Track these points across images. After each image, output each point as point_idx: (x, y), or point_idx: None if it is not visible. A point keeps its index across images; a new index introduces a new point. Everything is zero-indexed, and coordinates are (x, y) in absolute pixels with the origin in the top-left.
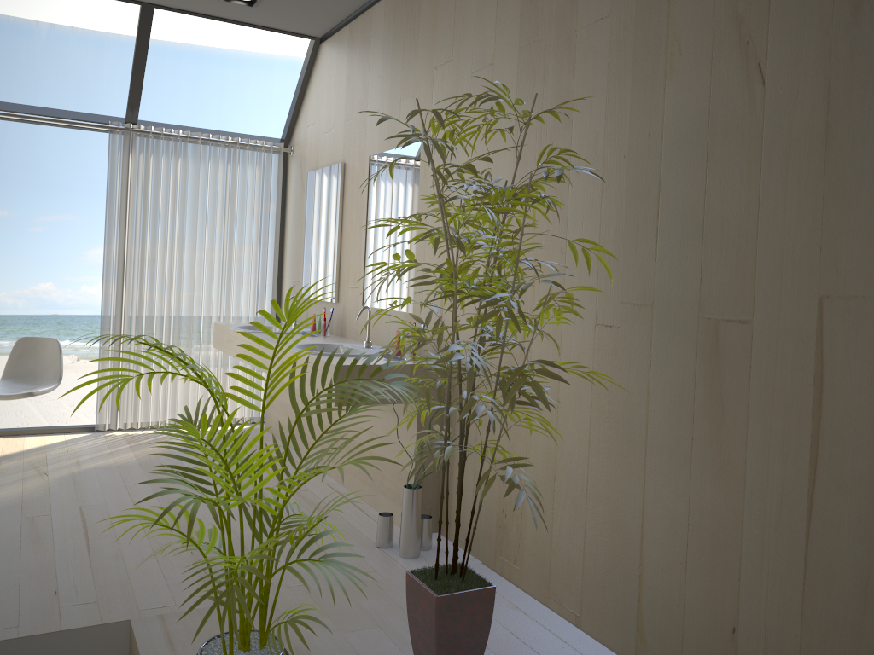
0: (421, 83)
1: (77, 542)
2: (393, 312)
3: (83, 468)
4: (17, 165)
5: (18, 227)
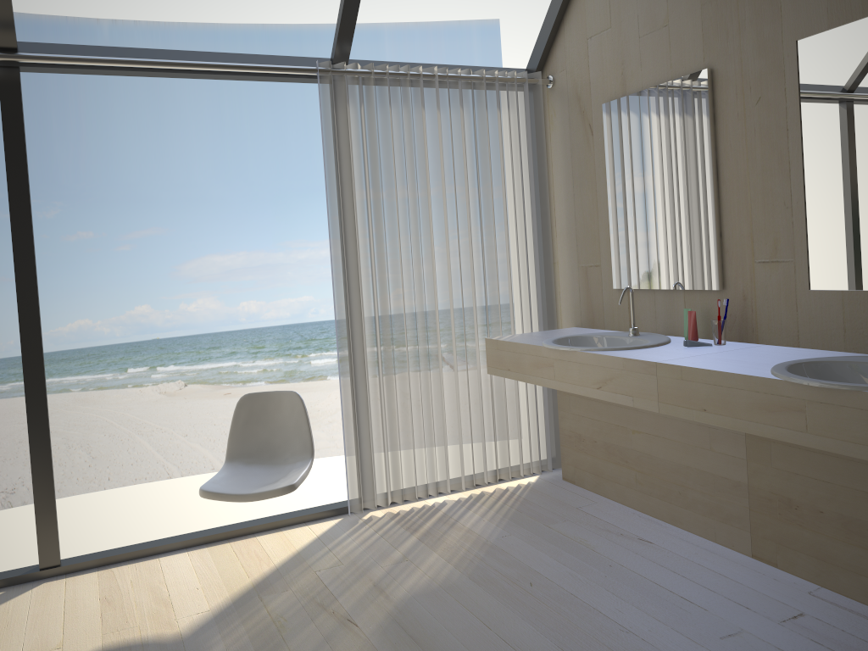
0: None
1: None
2: None
3: (395, 600)
4: (96, 181)
5: (105, 248)
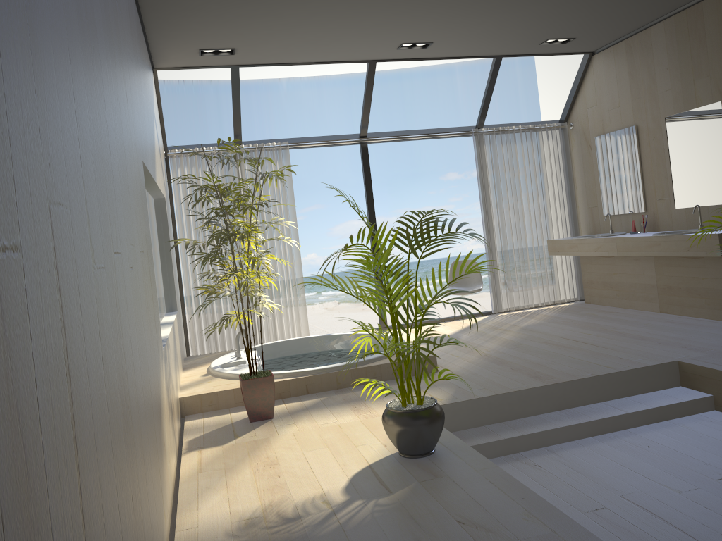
0: (713, 67)
1: (588, 346)
2: (710, 206)
3: (521, 326)
4: None
5: None
